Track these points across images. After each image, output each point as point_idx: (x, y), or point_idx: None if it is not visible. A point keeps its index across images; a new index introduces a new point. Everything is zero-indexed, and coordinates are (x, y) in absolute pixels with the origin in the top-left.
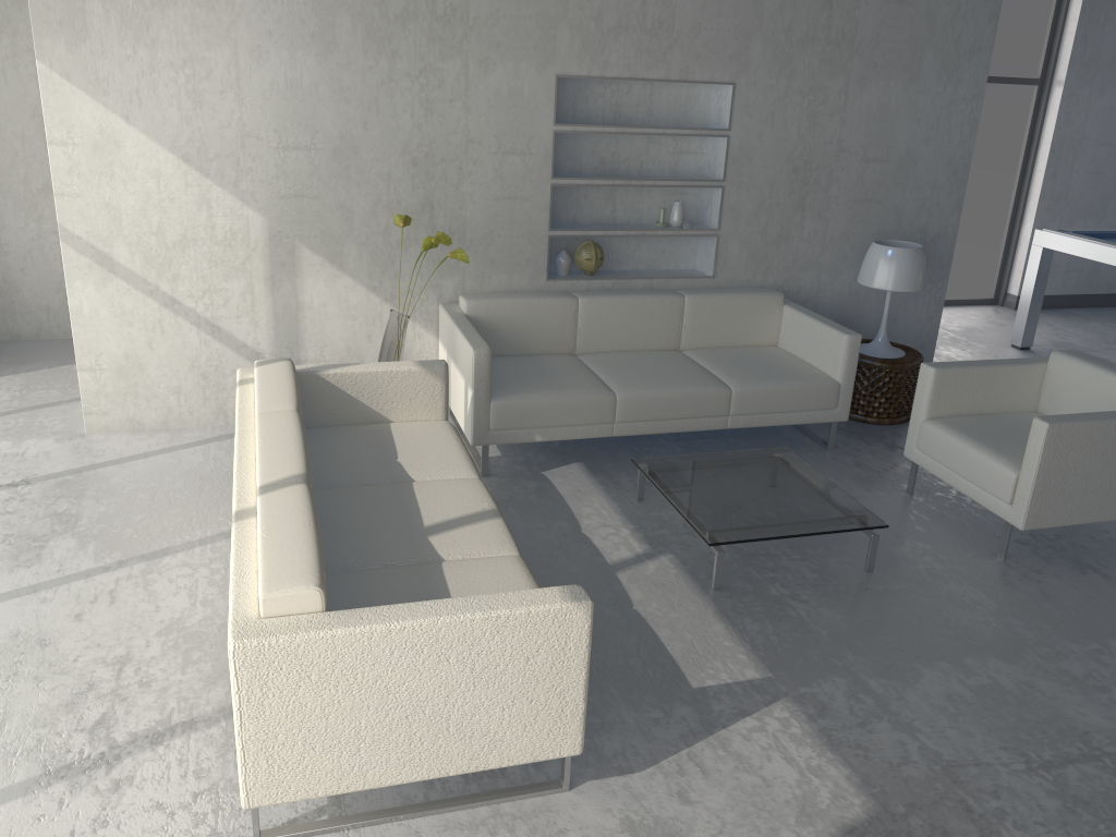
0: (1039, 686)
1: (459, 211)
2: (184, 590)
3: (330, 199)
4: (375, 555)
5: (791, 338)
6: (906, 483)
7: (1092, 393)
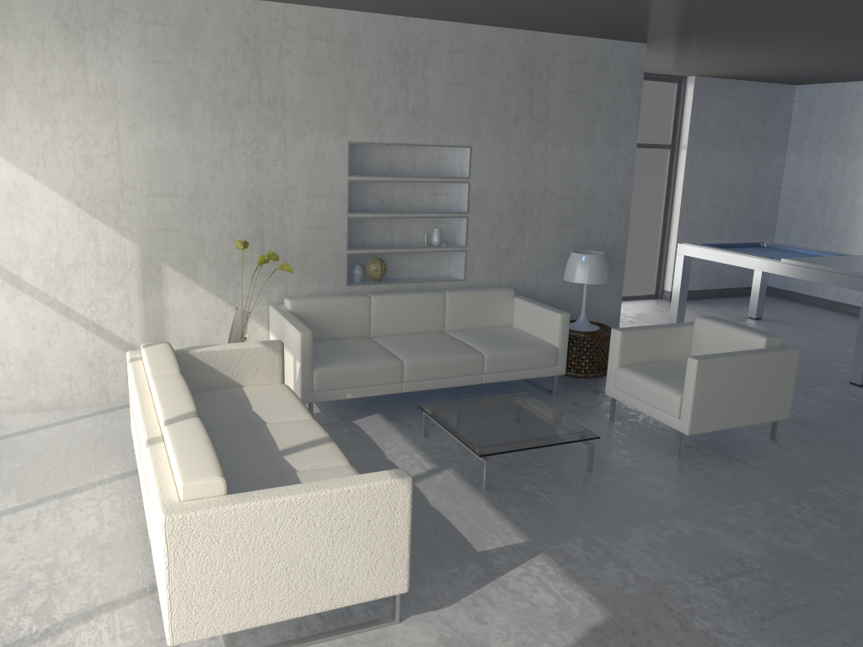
0: (708, 532)
1: (282, 238)
2: (93, 515)
3: (187, 231)
4: (246, 470)
5: (522, 320)
6: (608, 414)
7: (724, 343)
